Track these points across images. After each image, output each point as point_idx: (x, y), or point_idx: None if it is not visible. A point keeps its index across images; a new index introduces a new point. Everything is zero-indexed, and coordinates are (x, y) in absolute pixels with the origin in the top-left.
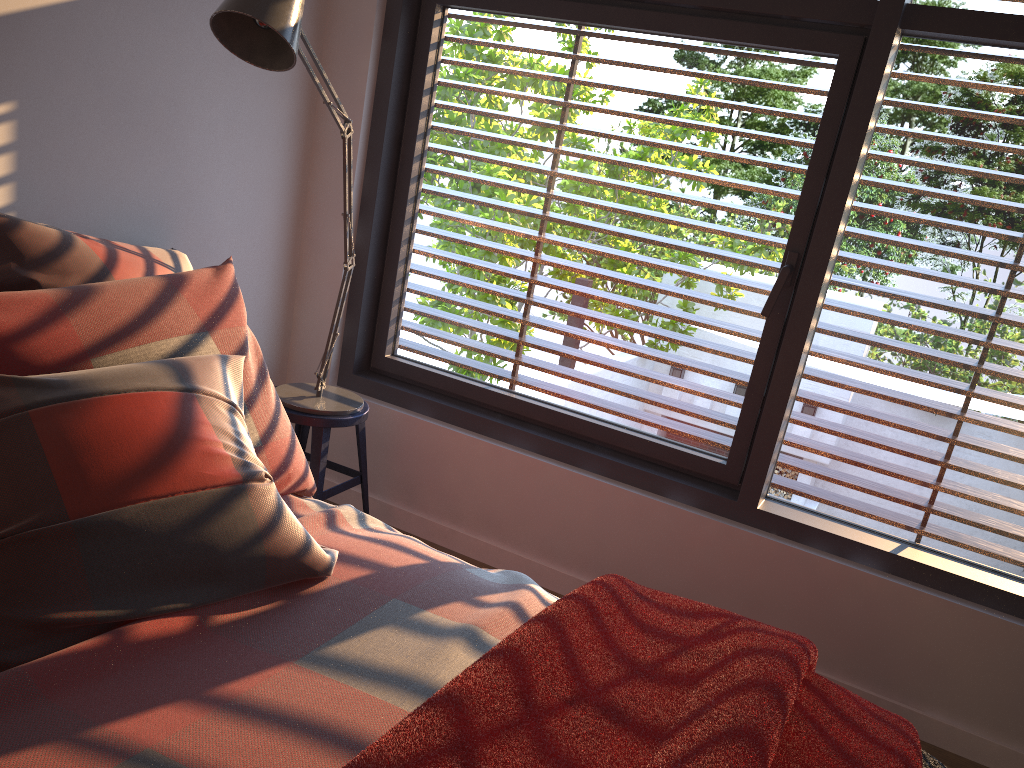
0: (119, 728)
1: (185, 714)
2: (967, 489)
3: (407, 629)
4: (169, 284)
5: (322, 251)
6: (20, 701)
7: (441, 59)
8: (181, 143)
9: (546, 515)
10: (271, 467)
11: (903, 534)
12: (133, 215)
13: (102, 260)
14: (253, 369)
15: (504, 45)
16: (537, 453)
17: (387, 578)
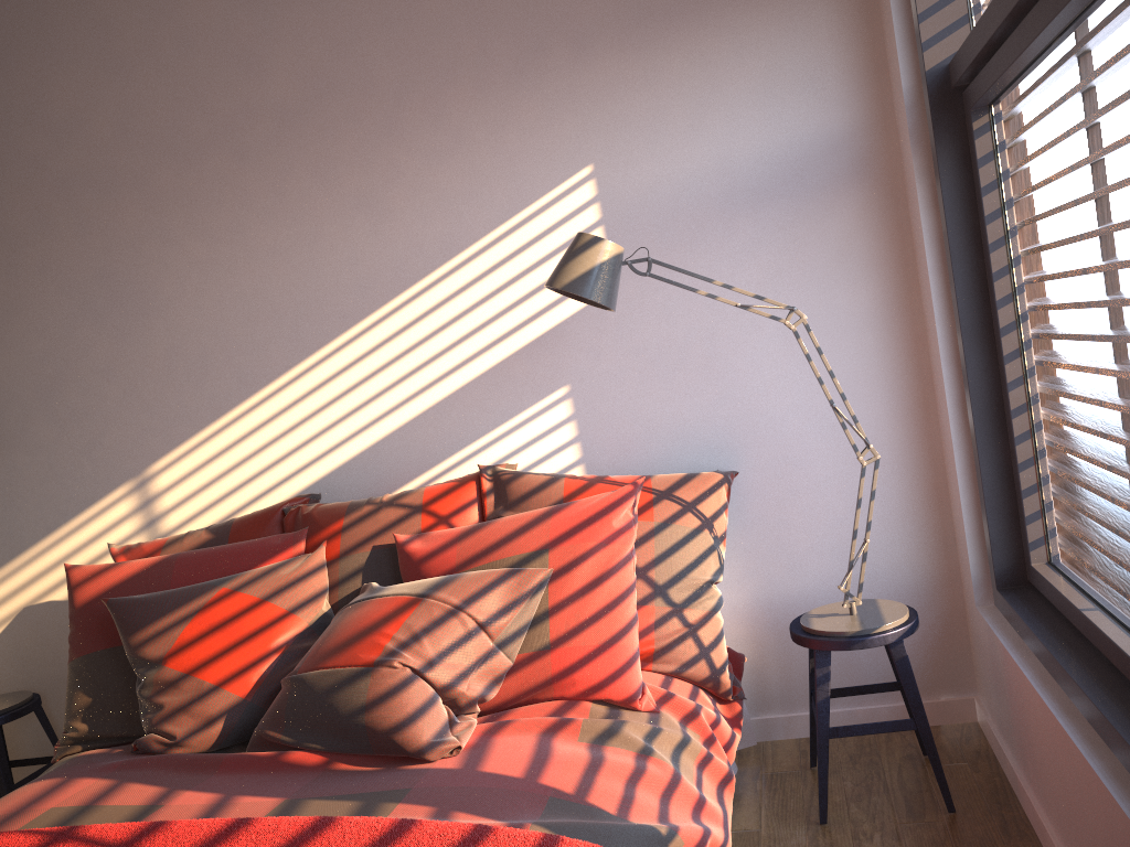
0: (186, 793)
1: (206, 799)
2: None
3: (359, 808)
4: (549, 511)
5: (946, 439)
6: (207, 769)
7: (999, 168)
8: (730, 371)
9: (1083, 825)
10: (553, 670)
11: None
12: (692, 446)
13: (563, 495)
14: (581, 580)
15: (1017, 122)
16: (1085, 718)
17: (450, 775)
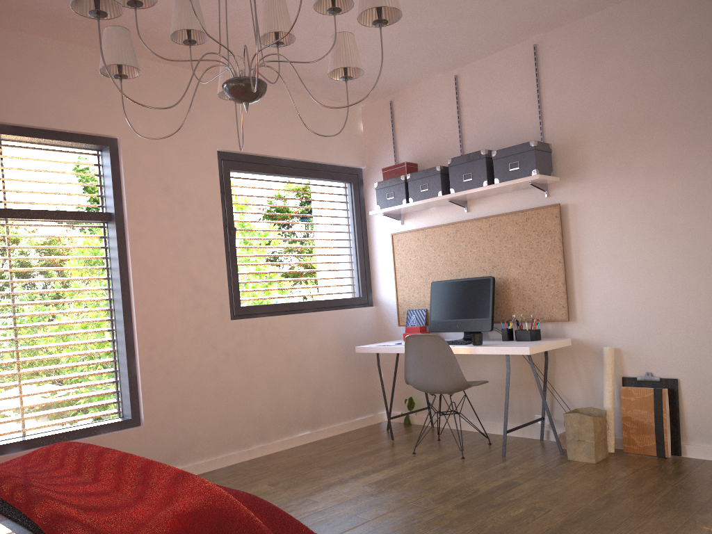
0: None
1: None
2: (38, 400)
3: None
4: None
5: None
6: None
7: None
8: None
9: None
10: None
11: (20, 433)
12: None
13: None
14: None
15: None
16: None
17: None
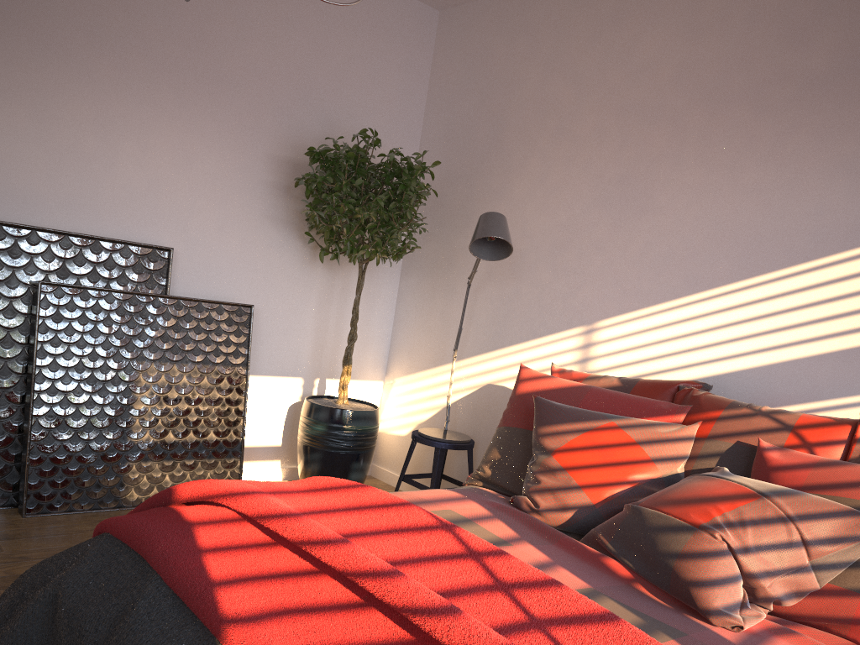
0: (529, 546)
1: (539, 557)
2: None
3: (640, 624)
4: None
5: None
6: (549, 538)
7: None
8: None
9: None
10: (856, 613)
11: None
12: None
13: None
14: None
15: None
16: None
17: (724, 643)
